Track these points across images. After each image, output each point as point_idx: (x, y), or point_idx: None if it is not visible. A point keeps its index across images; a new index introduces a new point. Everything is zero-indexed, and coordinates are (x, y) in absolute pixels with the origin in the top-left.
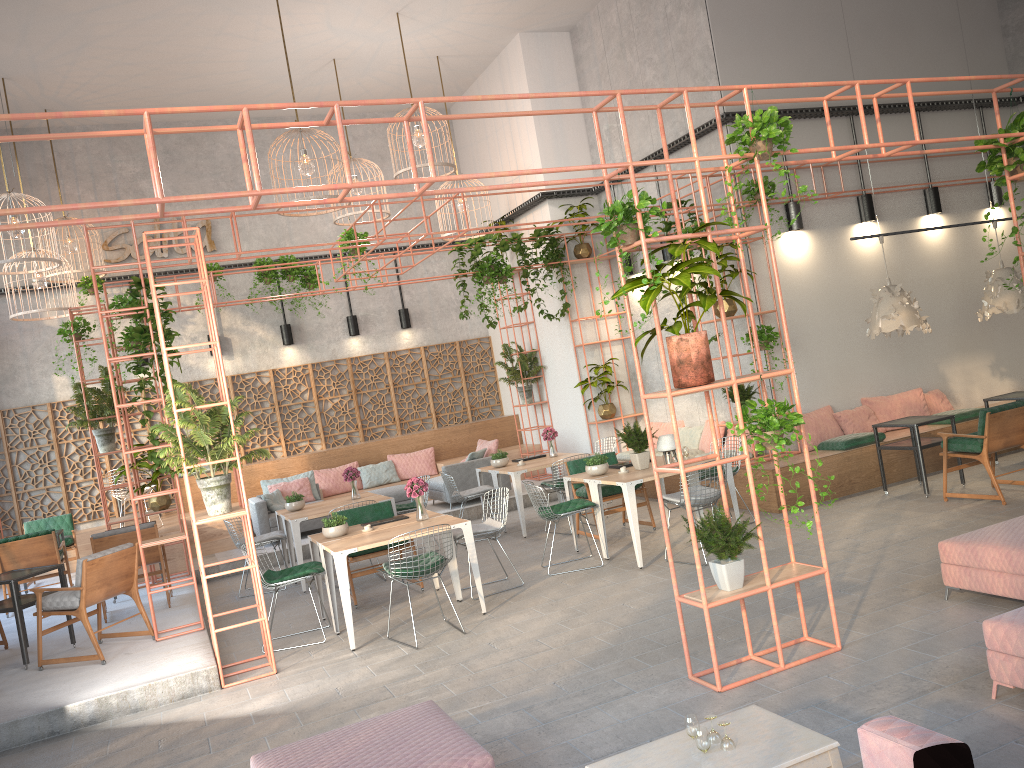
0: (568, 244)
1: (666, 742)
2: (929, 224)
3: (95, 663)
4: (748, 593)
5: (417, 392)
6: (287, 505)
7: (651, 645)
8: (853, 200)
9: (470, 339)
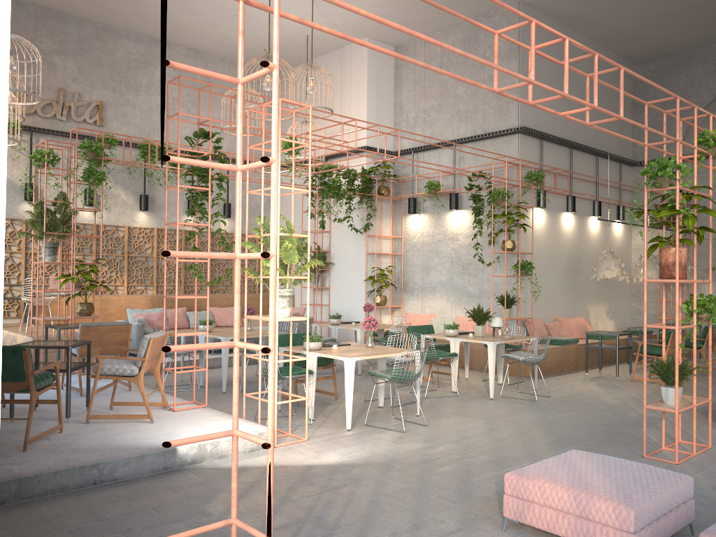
0: (373, 184)
1: None
2: (593, 222)
3: (139, 422)
4: (689, 407)
5: (225, 265)
6: (202, 327)
7: (581, 439)
8: (565, 198)
9: None
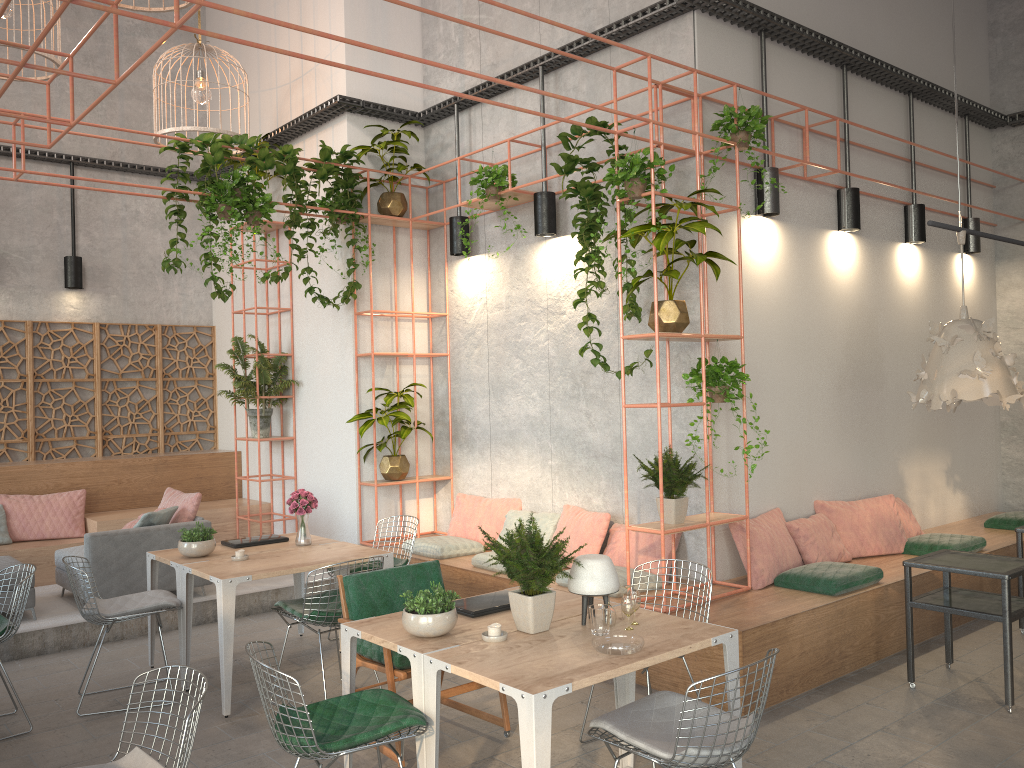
0: (370, 191)
1: None
2: (906, 256)
3: None
4: None
5: (76, 395)
6: None
7: None
8: (833, 194)
9: (181, 325)
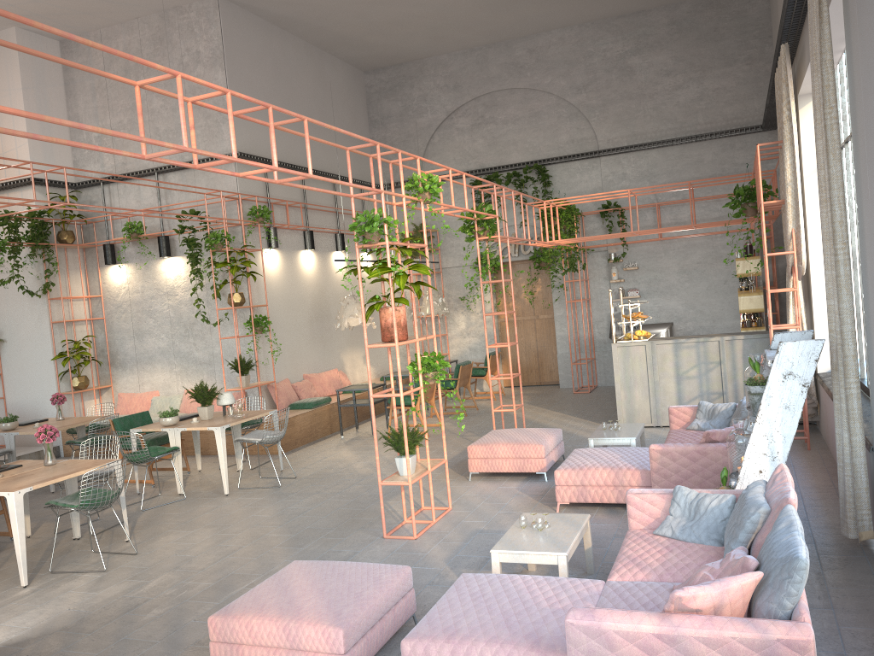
0: (50, 229)
1: (512, 533)
2: (337, 257)
3: None
4: (424, 474)
5: None
6: None
7: (323, 530)
8: (301, 233)
9: None
